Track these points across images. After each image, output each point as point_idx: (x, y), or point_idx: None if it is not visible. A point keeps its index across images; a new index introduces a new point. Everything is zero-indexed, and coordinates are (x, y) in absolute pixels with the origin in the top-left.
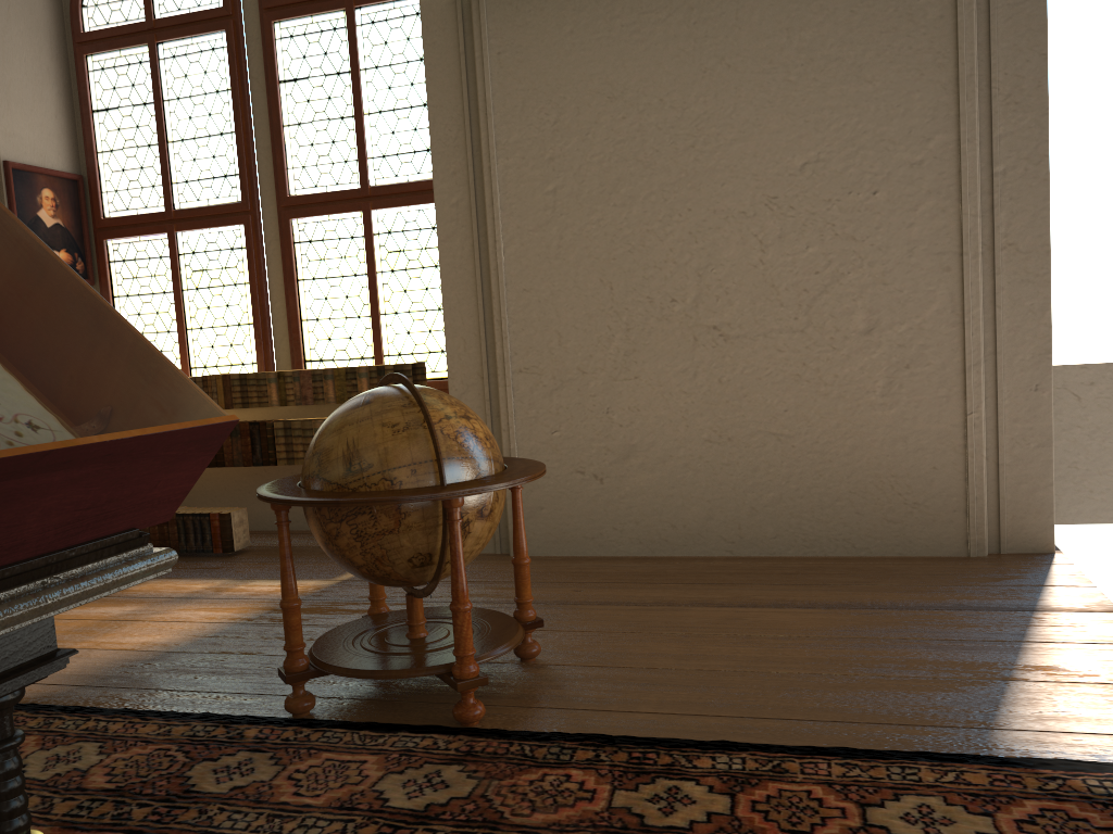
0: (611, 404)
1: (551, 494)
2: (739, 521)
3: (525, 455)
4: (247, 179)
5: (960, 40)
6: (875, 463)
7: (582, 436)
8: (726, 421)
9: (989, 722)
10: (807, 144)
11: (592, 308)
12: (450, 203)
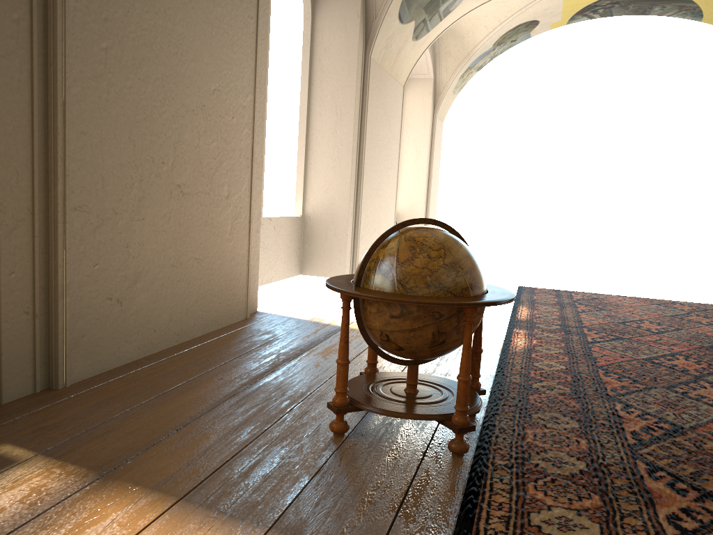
0: (129, 240)
1: (91, 322)
2: (182, 319)
3: (75, 289)
4: None
5: (258, 49)
6: (226, 273)
7: (112, 267)
8: (180, 251)
9: None
10: (216, 78)
11: (123, 160)
12: (12, 18)
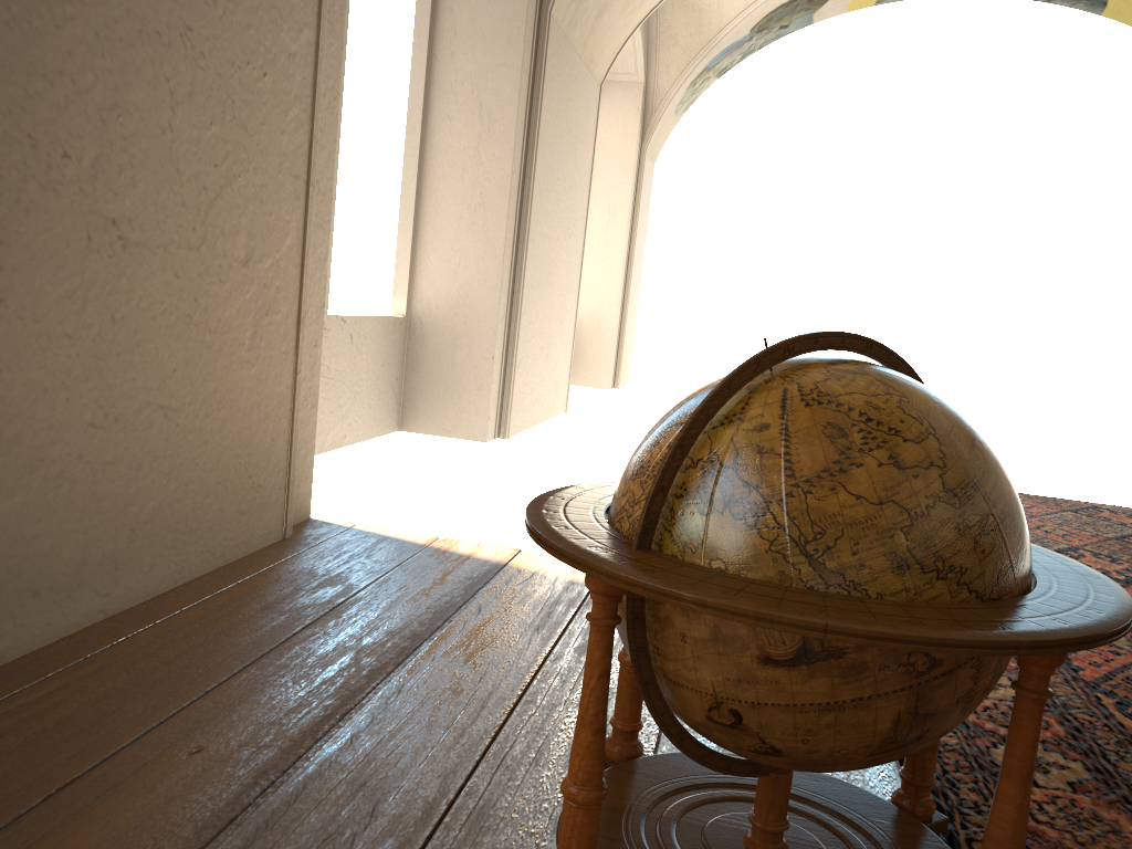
0: None
1: None
2: (118, 557)
3: None
4: None
5: None
6: (238, 439)
7: None
8: (115, 389)
9: None
10: None
11: None
12: None
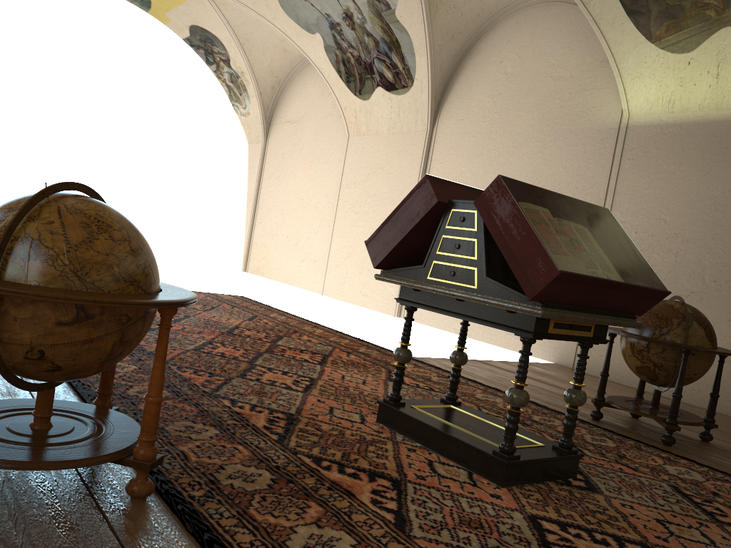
0: None
1: None
2: None
3: None
4: None
5: None
6: None
7: None
8: None
9: None
10: None
11: None
12: None
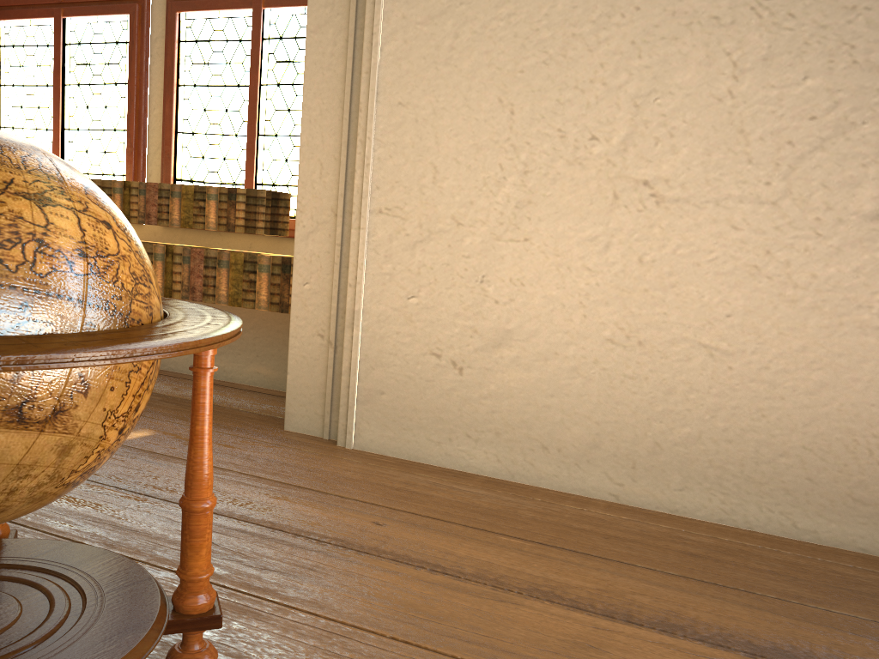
0: (488, 271)
1: (396, 377)
2: (635, 458)
3: (371, 322)
4: None
5: None
6: (851, 412)
7: (444, 307)
8: (640, 318)
9: None
10: None
11: (483, 138)
12: None
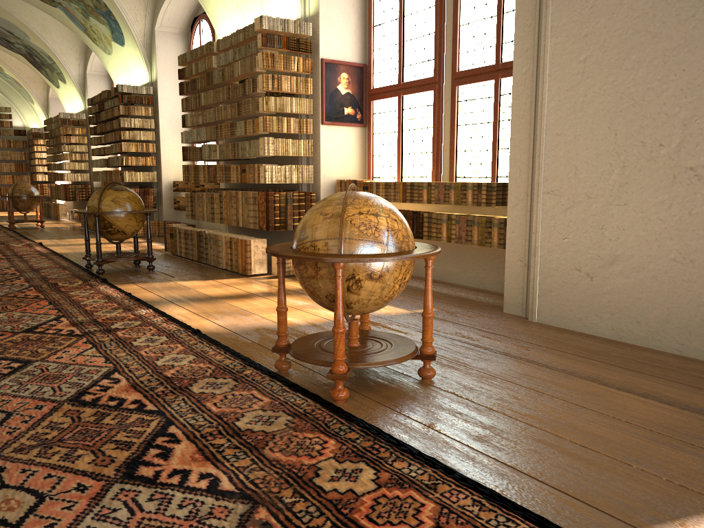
0: (605, 223)
1: (557, 282)
2: (690, 329)
3: (544, 252)
4: (437, 62)
5: None
6: None
7: (582, 243)
8: (690, 247)
9: (646, 525)
10: None
11: (600, 149)
12: (521, 72)
